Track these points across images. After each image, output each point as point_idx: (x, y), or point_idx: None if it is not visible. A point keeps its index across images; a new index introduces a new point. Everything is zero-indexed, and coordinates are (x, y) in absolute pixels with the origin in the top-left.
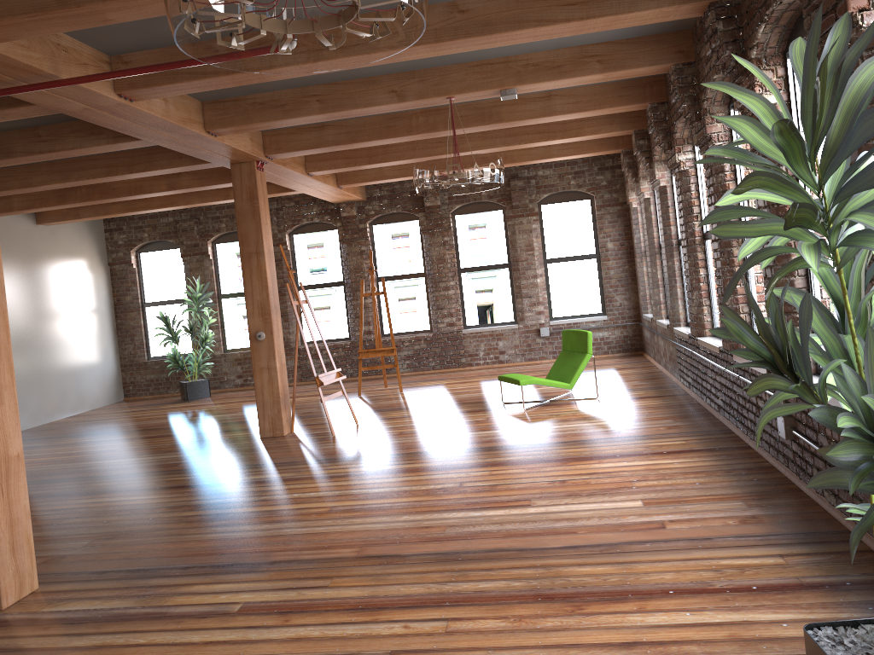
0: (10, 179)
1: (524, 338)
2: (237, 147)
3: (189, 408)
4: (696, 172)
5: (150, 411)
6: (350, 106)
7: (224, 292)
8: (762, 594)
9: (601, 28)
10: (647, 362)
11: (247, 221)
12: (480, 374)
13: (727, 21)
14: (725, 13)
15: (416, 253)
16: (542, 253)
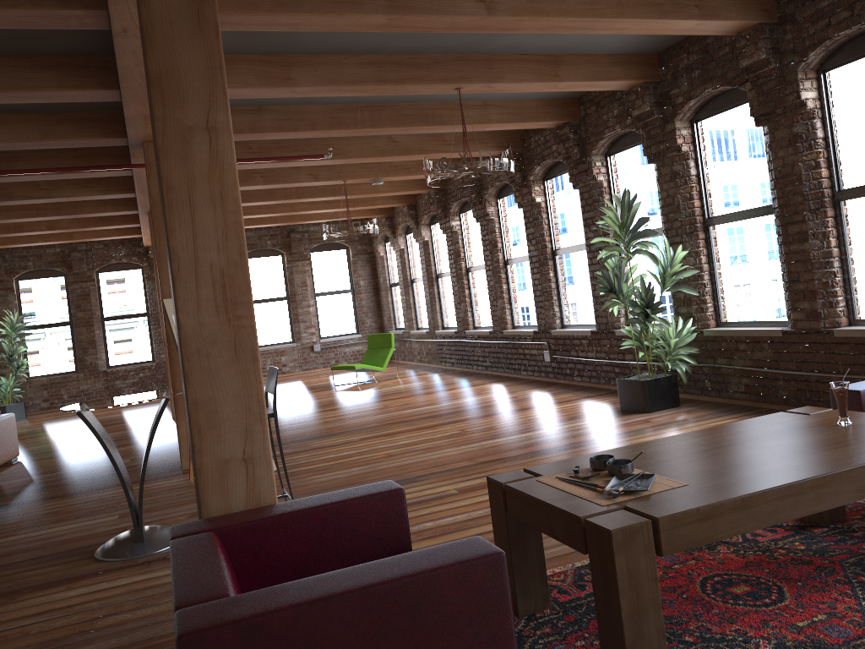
0: None
1: (301, 353)
2: None
3: (27, 423)
4: (461, 232)
5: None
6: (283, 181)
7: (26, 325)
8: (577, 400)
9: None
10: (398, 363)
11: None
12: (277, 380)
13: (517, 161)
14: (516, 156)
15: None
16: (313, 289)
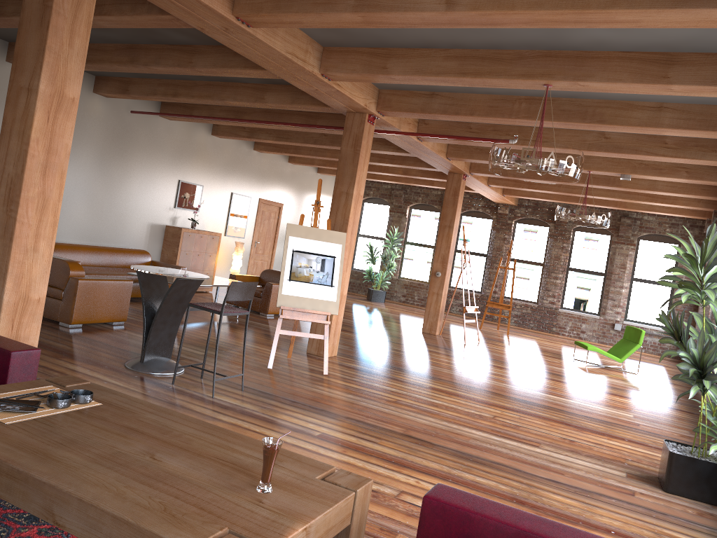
0: (326, 151)
1: (601, 326)
2: (457, 167)
3: (373, 305)
4: None
5: (350, 300)
6: None
7: (408, 240)
8: None
9: (683, 162)
10: None
11: (448, 207)
12: (563, 341)
13: None
14: None
15: (541, 249)
16: (631, 273)
